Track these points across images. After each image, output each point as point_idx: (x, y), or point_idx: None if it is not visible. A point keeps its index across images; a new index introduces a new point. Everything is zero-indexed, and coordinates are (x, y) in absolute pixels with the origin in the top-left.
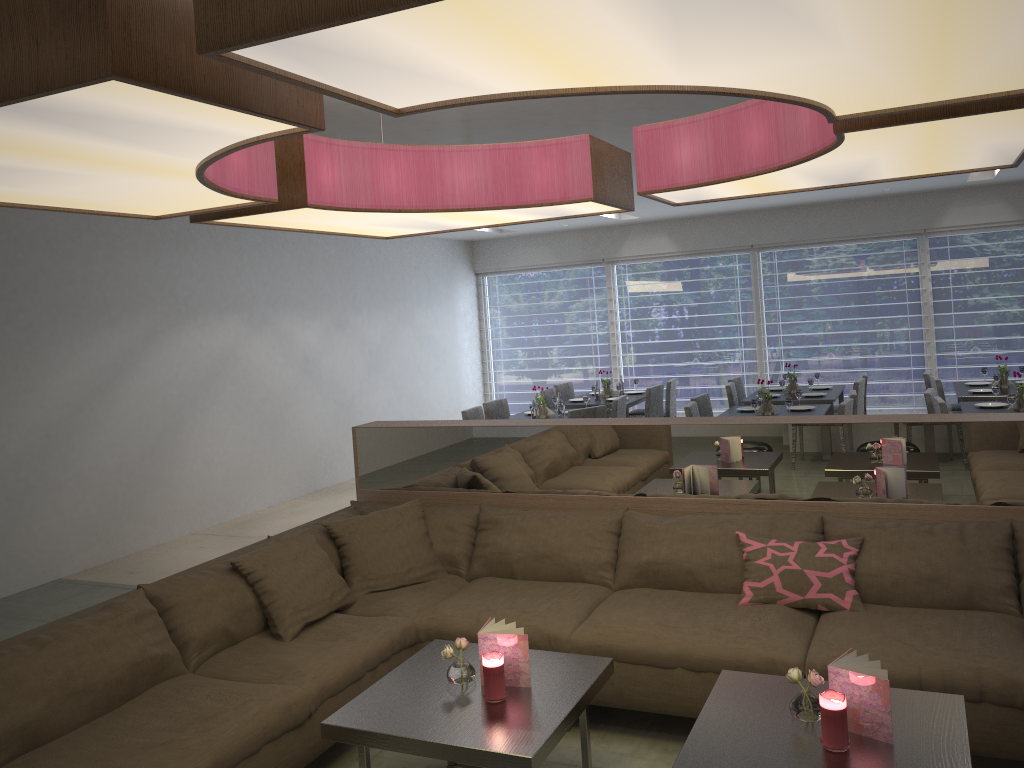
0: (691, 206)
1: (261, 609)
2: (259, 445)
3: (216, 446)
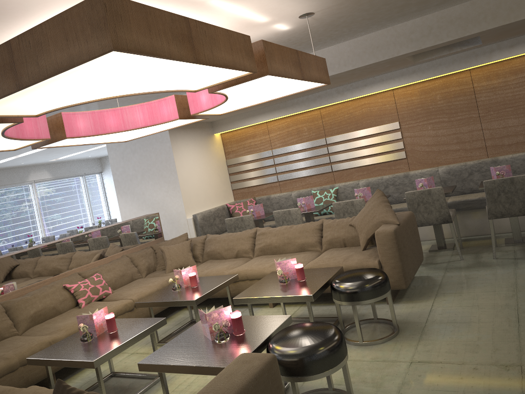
0: None
1: None
2: None
3: None
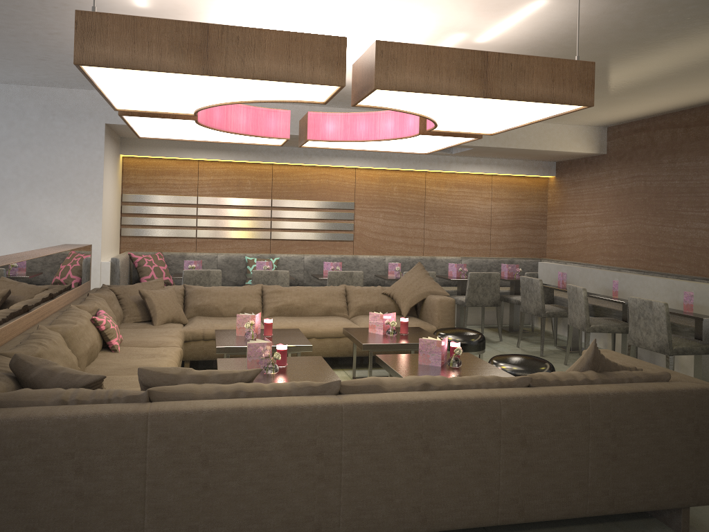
0: None
1: None
2: None
3: None
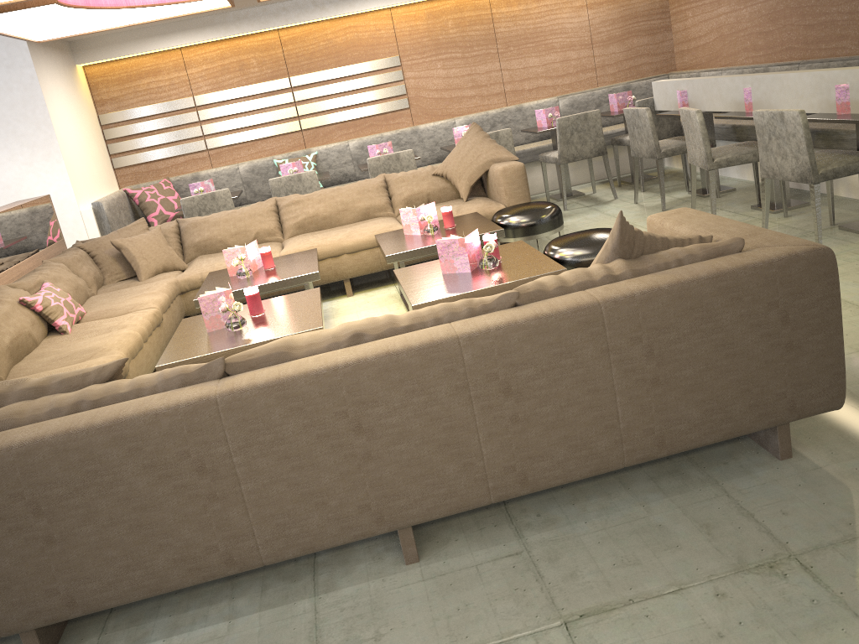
0: None
1: None
2: None
3: None
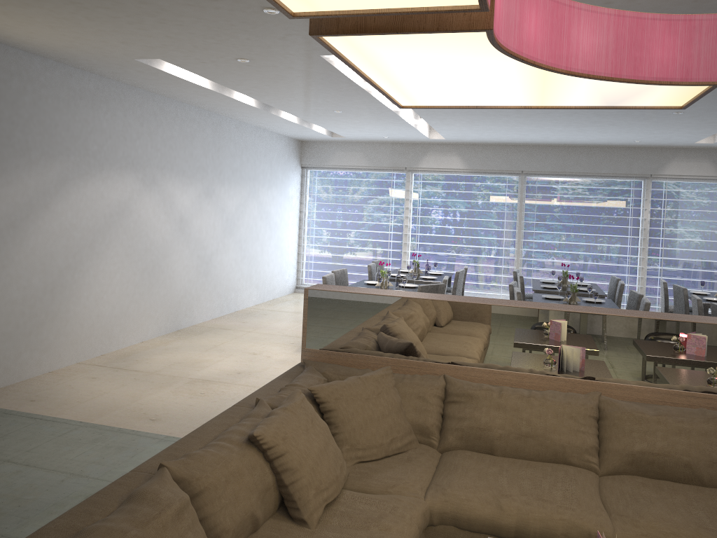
0: (493, 134)
1: (278, 488)
2: (139, 288)
3: (106, 286)
